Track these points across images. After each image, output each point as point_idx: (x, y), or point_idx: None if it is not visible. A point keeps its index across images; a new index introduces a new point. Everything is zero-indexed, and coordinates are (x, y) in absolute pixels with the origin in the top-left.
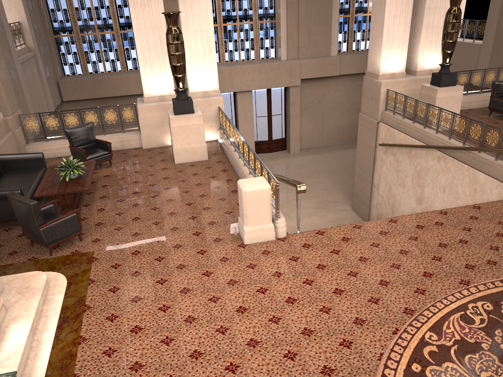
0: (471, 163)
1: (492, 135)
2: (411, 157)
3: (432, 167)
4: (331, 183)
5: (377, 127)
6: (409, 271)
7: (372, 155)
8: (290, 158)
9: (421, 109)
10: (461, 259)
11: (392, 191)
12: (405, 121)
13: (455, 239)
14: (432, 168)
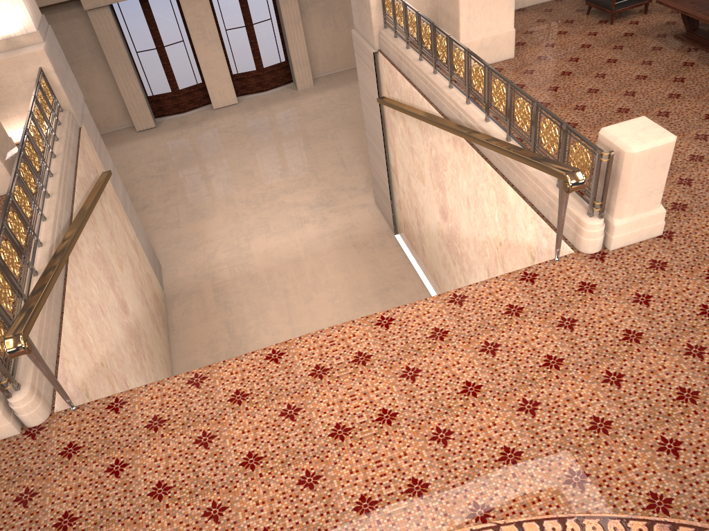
0: (496, 162)
1: (522, 108)
2: (423, 131)
3: (449, 156)
4: (353, 149)
5: (378, 62)
6: (235, 529)
7: (378, 116)
8: (295, 100)
9: (426, 33)
10: (359, 479)
11: (412, 186)
12: (409, 57)
13: (373, 411)
14: (449, 157)
